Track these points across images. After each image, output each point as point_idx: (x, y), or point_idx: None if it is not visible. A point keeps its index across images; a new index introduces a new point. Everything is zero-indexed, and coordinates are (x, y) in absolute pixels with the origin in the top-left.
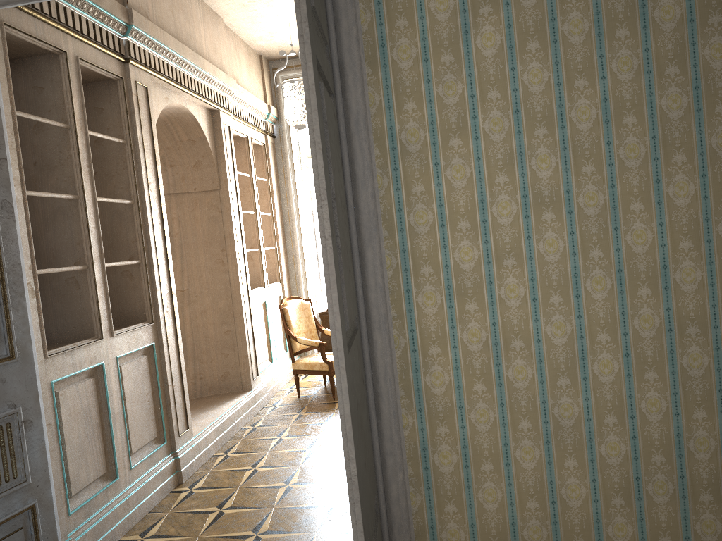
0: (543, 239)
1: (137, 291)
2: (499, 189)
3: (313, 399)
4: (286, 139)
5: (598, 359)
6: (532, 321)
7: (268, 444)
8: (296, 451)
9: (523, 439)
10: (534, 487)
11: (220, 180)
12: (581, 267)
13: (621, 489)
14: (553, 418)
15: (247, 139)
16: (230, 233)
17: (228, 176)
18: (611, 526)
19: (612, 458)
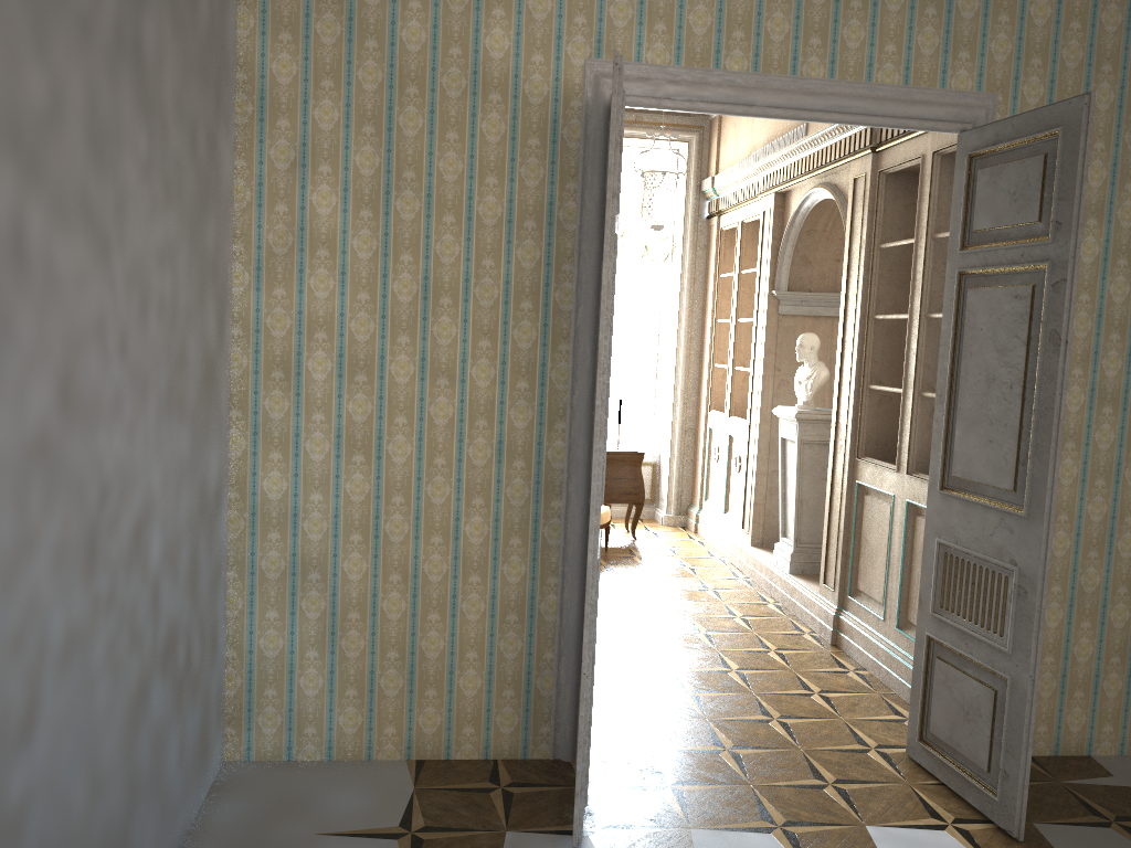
0: (1099, 429)
1: None
2: (1073, 380)
3: None
4: None
5: (1122, 537)
6: (1078, 499)
7: None
8: (620, 616)
9: (1052, 601)
10: (1052, 643)
11: None
12: (1124, 457)
13: (1119, 650)
14: (1079, 584)
15: None
16: None
17: None
18: (1106, 681)
19: (1117, 622)
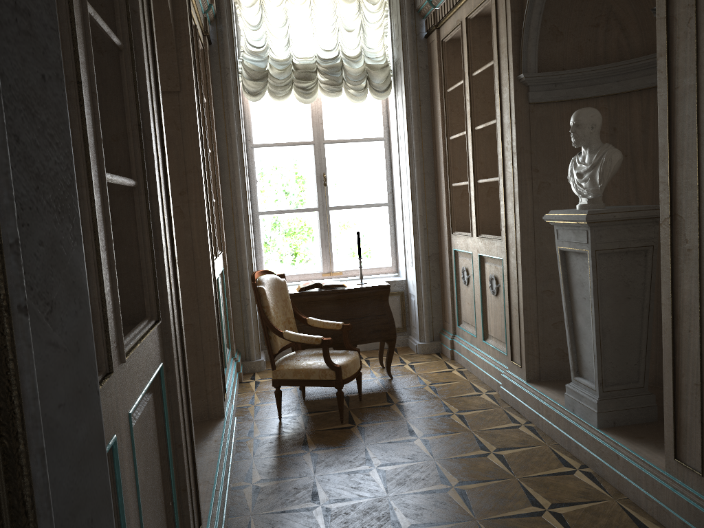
0: None
1: (124, 250)
2: None
3: (306, 422)
4: (228, 48)
5: None
6: None
7: (314, 523)
8: None
9: None
10: None
11: (180, 77)
12: None
13: None
14: None
15: (194, 29)
16: (195, 165)
17: (193, 72)
18: None
19: None
